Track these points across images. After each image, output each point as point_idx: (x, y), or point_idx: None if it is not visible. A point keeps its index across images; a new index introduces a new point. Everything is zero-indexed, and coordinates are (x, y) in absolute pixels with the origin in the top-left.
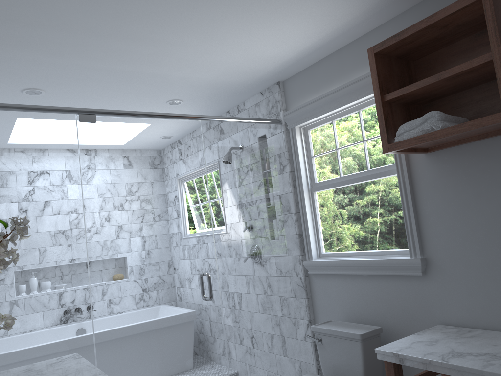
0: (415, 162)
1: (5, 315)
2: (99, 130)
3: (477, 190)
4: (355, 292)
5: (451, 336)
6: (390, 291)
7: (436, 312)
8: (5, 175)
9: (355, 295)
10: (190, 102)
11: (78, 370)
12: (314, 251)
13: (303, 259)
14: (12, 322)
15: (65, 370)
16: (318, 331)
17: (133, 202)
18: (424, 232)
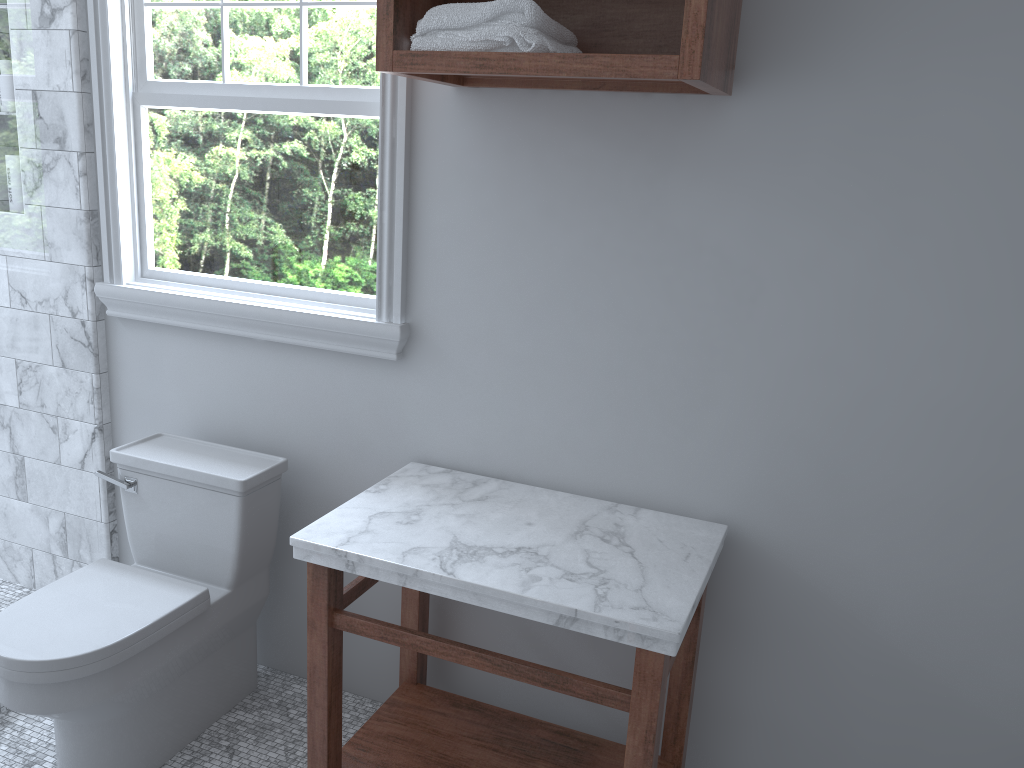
0: (428, 102)
1: None
2: None
3: (550, 202)
4: (231, 374)
5: (445, 498)
6: (317, 383)
7: (411, 437)
8: None
9: (230, 382)
10: None
11: None
12: (130, 262)
13: (95, 278)
14: None
15: None
16: (131, 464)
17: None
18: (419, 268)
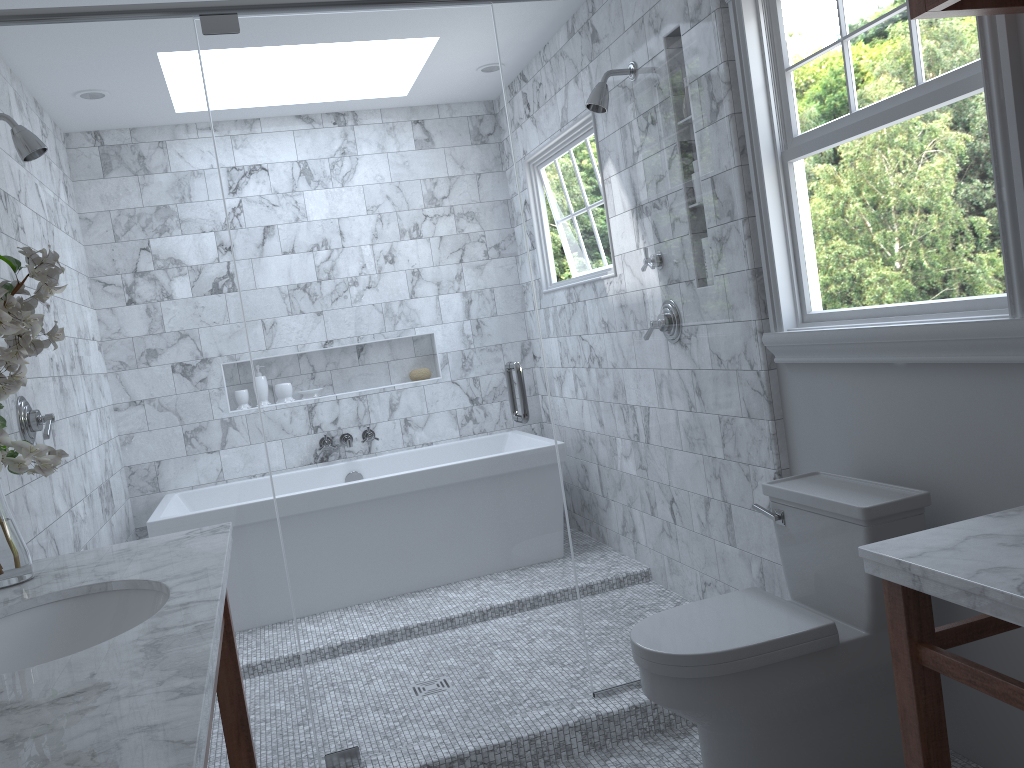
0: None
1: (38, 446)
2: (395, 75)
3: None
4: (878, 407)
5: None
6: (959, 405)
7: None
8: (228, 183)
9: (878, 415)
10: None
11: (191, 557)
12: (789, 309)
13: (764, 330)
14: (56, 461)
15: (174, 556)
16: (776, 496)
17: (469, 223)
18: None
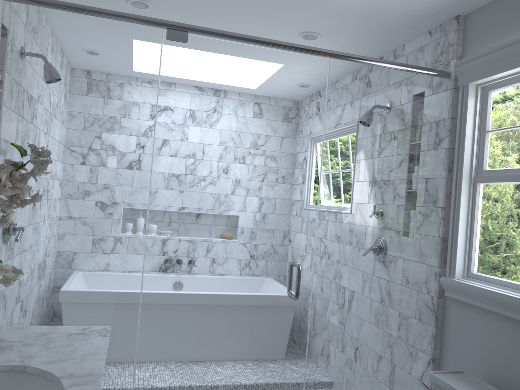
0: None
1: (7, 266)
2: (246, 74)
3: None
4: (511, 345)
5: None
6: None
7: None
8: (148, 108)
9: (510, 350)
10: (329, 37)
11: (82, 357)
12: (460, 267)
13: (441, 274)
14: (15, 278)
15: (72, 351)
16: (439, 383)
17: (267, 157)
18: None
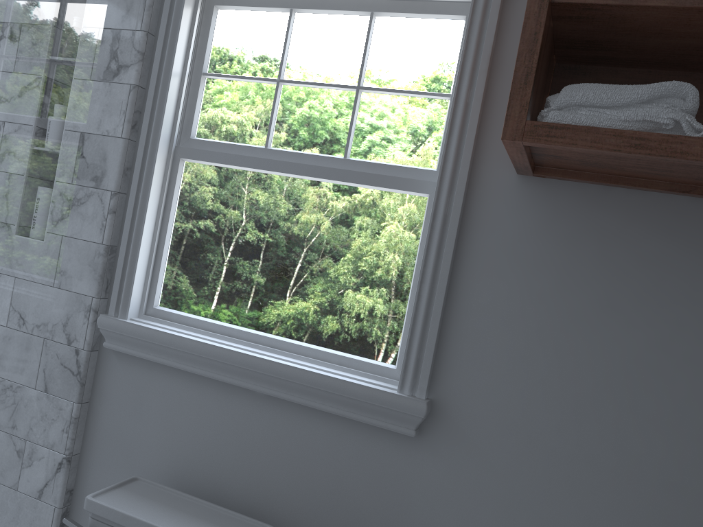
0: (487, 185)
1: None
2: None
3: (613, 296)
4: (220, 424)
5: None
6: (315, 446)
7: (414, 521)
8: None
9: (218, 431)
10: None
11: None
12: (138, 298)
13: (100, 309)
14: None
15: None
16: (107, 516)
17: None
18: (451, 344)
